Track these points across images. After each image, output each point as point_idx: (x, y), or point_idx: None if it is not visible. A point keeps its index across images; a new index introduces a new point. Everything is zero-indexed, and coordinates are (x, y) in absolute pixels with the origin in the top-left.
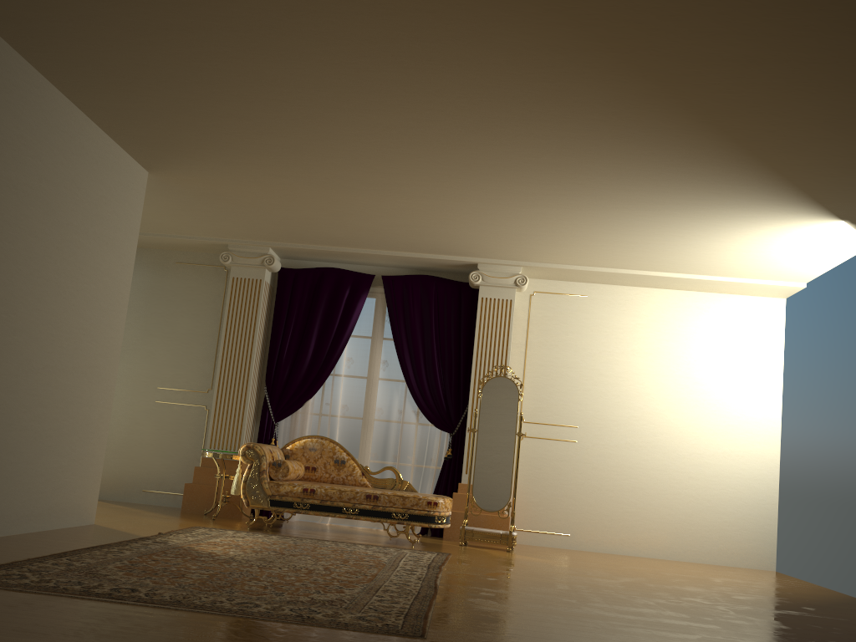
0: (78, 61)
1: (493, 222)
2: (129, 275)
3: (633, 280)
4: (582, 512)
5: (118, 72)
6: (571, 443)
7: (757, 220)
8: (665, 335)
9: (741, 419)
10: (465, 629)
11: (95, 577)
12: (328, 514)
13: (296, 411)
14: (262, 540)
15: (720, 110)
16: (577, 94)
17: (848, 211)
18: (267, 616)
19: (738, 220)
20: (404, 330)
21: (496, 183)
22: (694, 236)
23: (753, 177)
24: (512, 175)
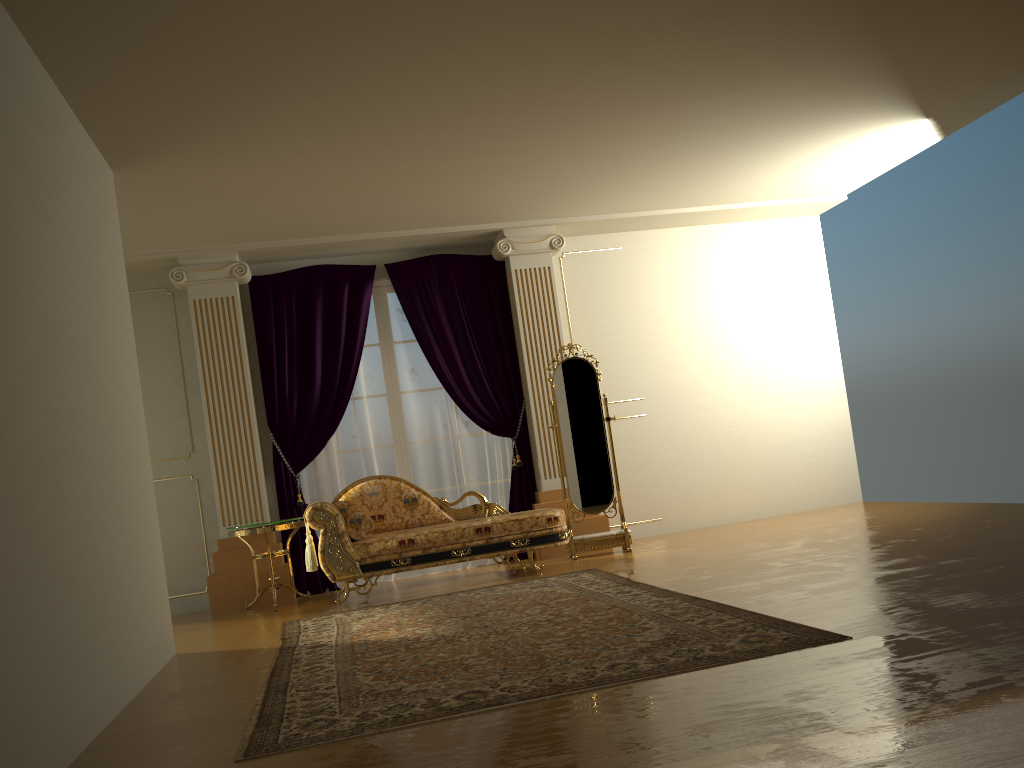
0: (102, 17)
1: (551, 175)
2: (130, 317)
3: (672, 221)
4: (668, 491)
5: (157, 28)
6: (640, 418)
7: (844, 130)
8: (711, 277)
9: (801, 353)
10: (848, 621)
11: (395, 695)
12: (436, 563)
13: (318, 454)
14: (398, 612)
15: (889, 8)
16: (751, 2)
17: (938, 108)
18: (676, 668)
19: (825, 133)
20: (428, 327)
21: (587, 124)
22: (767, 158)
23: (872, 81)
24: (611, 113)
